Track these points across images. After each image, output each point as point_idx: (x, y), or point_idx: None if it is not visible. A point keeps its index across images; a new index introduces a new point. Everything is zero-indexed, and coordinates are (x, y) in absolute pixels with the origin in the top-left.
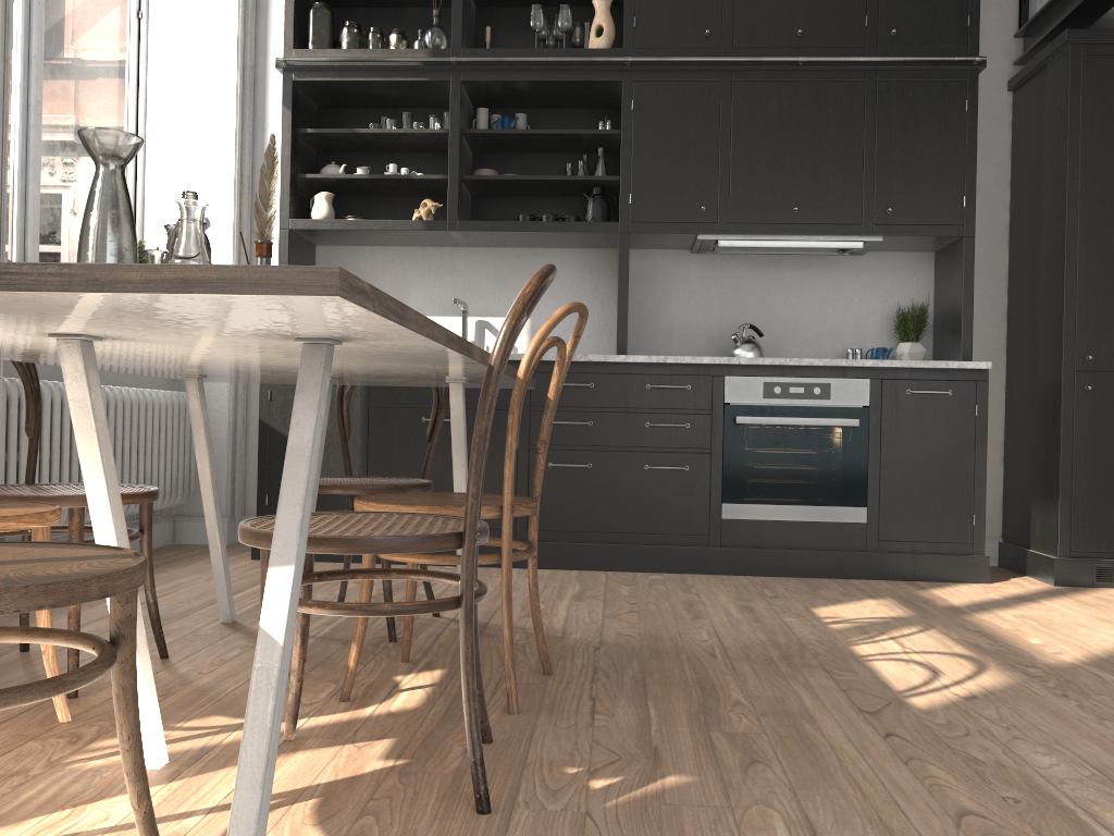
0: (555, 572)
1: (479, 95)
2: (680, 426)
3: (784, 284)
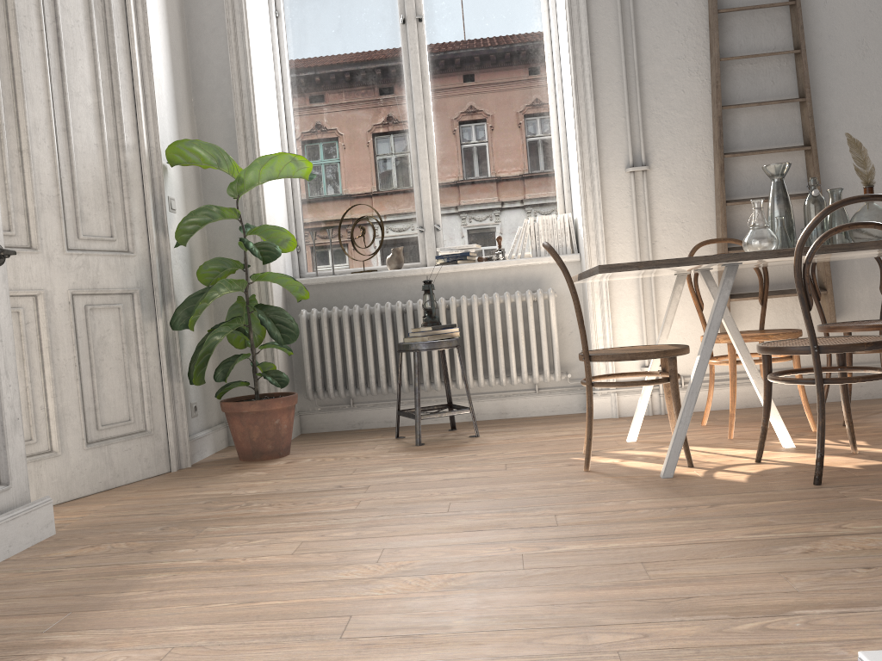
0: None
1: None
2: None
3: None
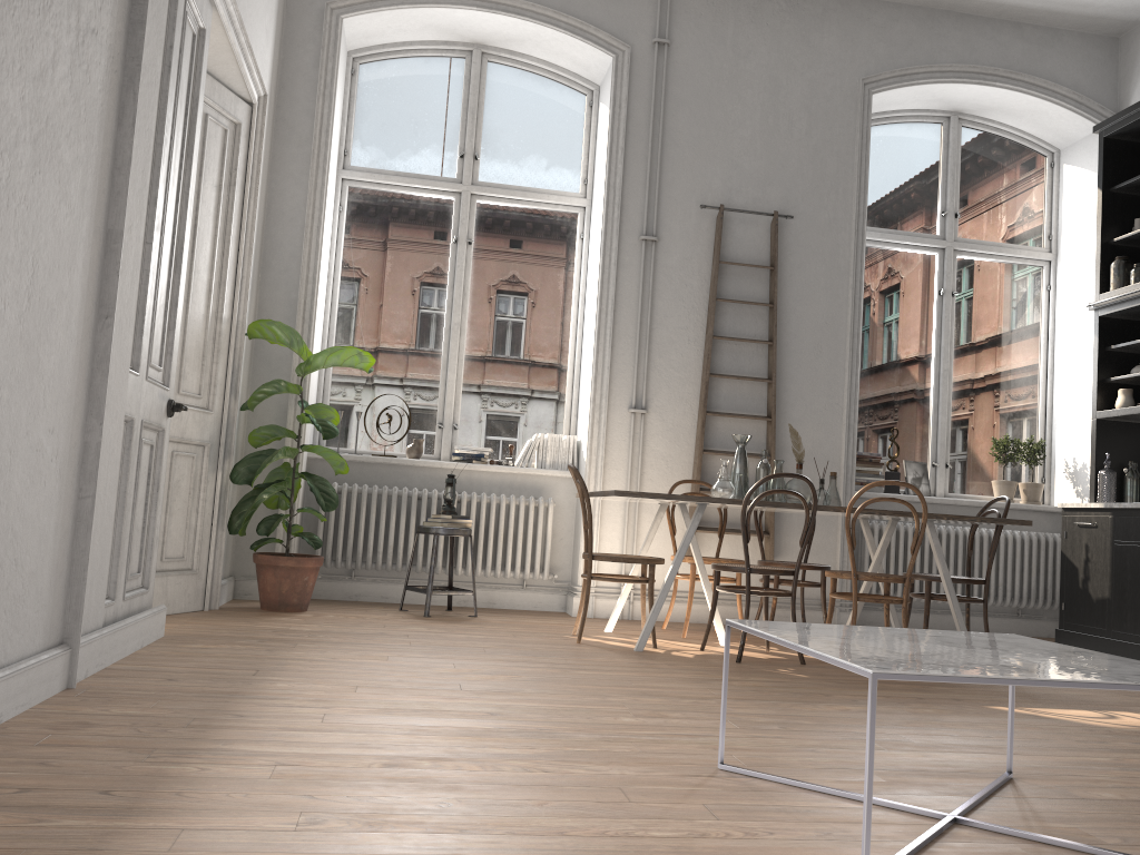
0: None
1: None
2: None
3: None
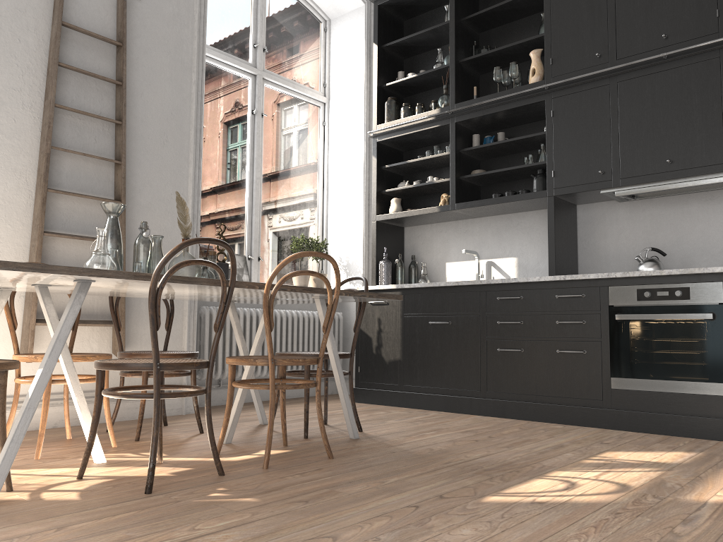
0: (499, 419)
1: (474, 127)
2: (577, 322)
3: (693, 215)
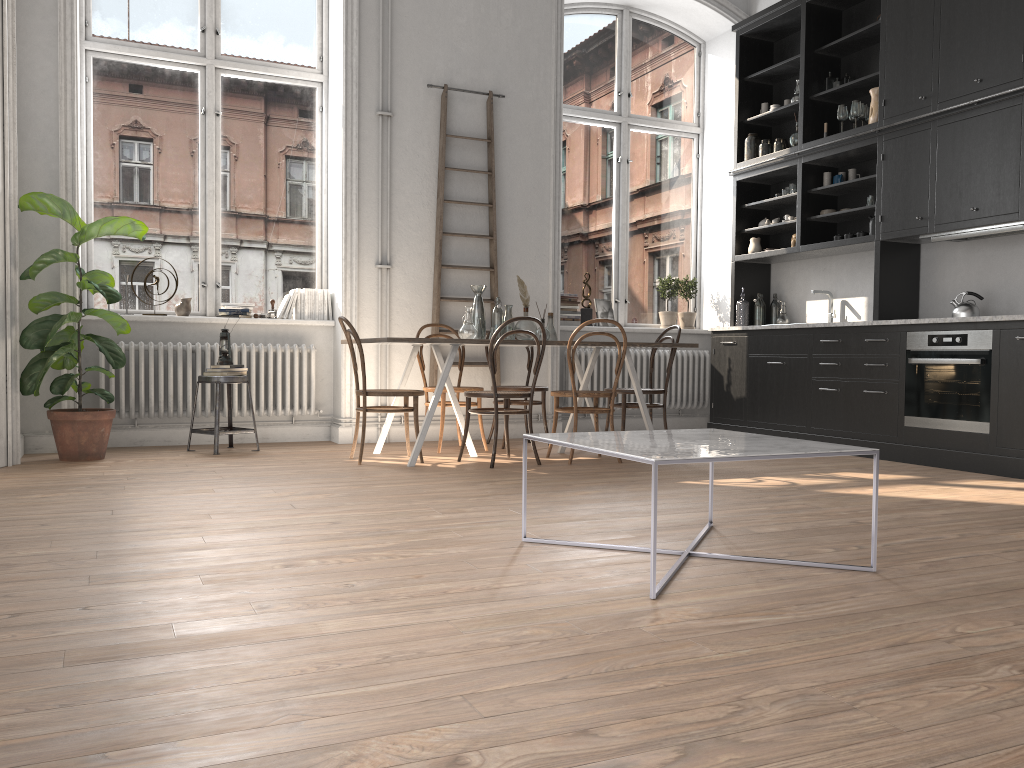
0: None
1: (825, 164)
2: (879, 365)
3: (1020, 256)
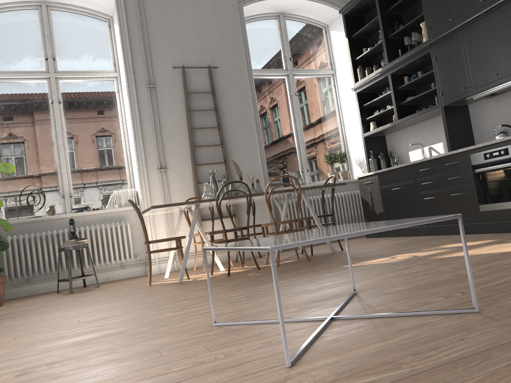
0: (429, 236)
1: (404, 72)
2: (457, 177)
3: None
